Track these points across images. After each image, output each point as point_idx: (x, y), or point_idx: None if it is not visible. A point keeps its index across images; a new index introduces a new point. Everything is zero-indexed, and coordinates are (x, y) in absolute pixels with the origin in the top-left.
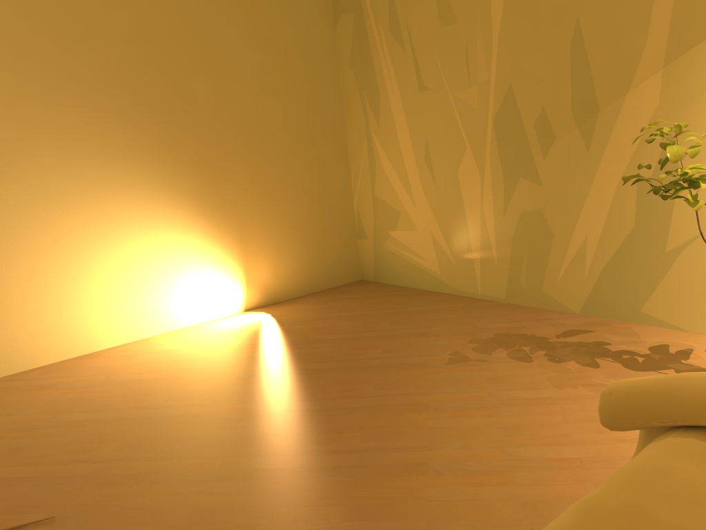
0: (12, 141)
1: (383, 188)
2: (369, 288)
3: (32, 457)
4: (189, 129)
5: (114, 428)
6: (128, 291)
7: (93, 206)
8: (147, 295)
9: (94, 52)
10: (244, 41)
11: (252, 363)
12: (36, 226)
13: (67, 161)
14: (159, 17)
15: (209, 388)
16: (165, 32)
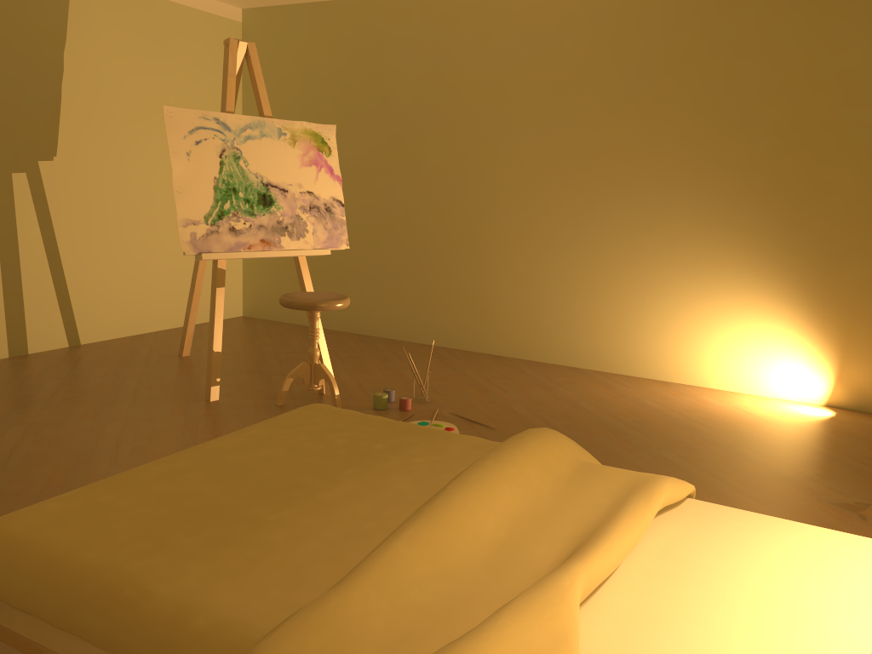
0: (659, 207)
1: None
2: None
3: (535, 408)
4: (818, 214)
5: (583, 417)
6: (712, 344)
7: (704, 267)
8: (728, 354)
9: (743, 140)
10: None
11: (723, 431)
12: (657, 272)
13: (694, 227)
14: (817, 107)
15: (664, 428)
16: (820, 121)
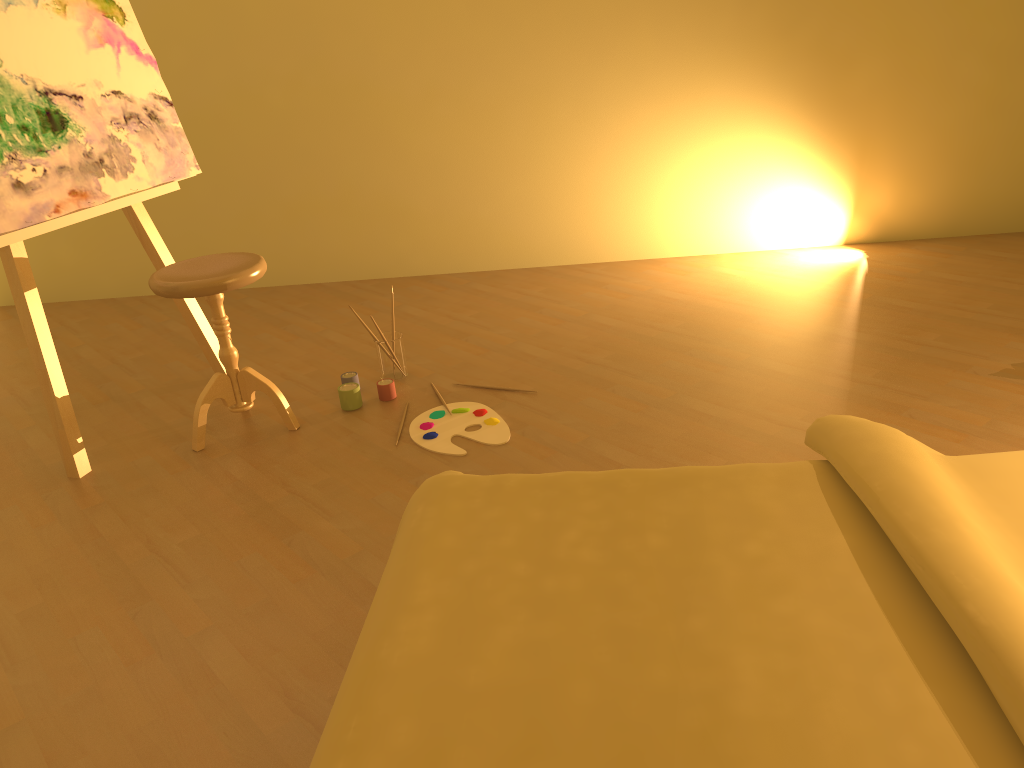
0: (612, 26)
1: None
2: None
3: (551, 344)
4: (815, 5)
5: (620, 339)
6: (705, 200)
7: (682, 100)
8: (726, 207)
9: None
10: None
11: (787, 311)
12: (623, 119)
13: (663, 48)
14: None
15: (723, 326)
16: None
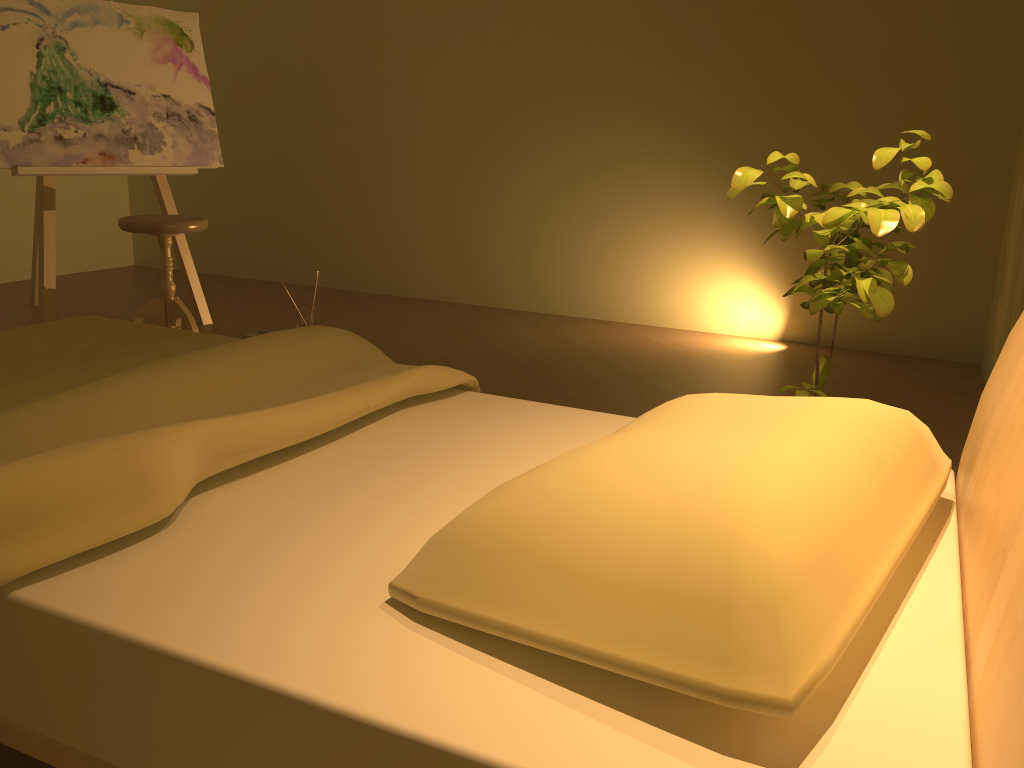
0: (597, 113)
1: (1009, 236)
2: (947, 371)
3: (439, 348)
4: (769, 117)
5: (492, 356)
6: (659, 276)
7: (648, 184)
8: (677, 286)
9: (687, 29)
10: (875, 9)
11: (647, 366)
12: (597, 193)
13: (637, 137)
14: None
15: (580, 364)
16: (770, 4)
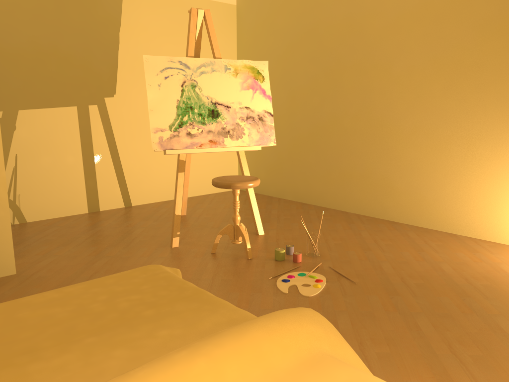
0: None
1: None
2: None
3: (399, 267)
4: None
5: (438, 278)
6: None
7: None
8: None
9: None
10: None
11: None
12: None
13: None
14: None
15: None
16: None
